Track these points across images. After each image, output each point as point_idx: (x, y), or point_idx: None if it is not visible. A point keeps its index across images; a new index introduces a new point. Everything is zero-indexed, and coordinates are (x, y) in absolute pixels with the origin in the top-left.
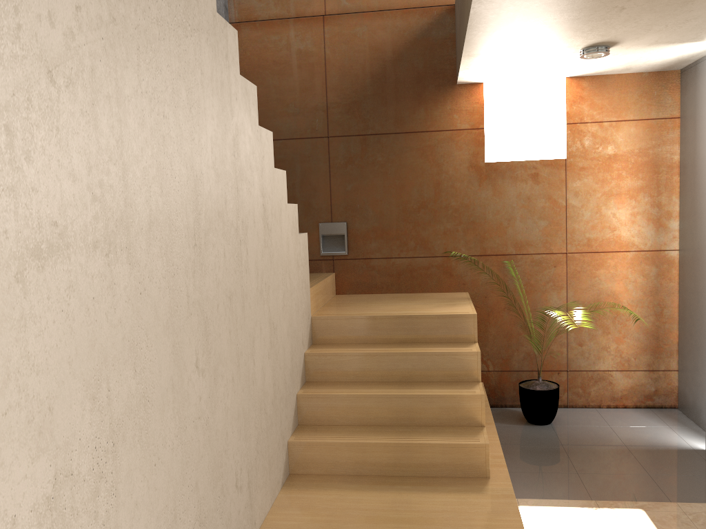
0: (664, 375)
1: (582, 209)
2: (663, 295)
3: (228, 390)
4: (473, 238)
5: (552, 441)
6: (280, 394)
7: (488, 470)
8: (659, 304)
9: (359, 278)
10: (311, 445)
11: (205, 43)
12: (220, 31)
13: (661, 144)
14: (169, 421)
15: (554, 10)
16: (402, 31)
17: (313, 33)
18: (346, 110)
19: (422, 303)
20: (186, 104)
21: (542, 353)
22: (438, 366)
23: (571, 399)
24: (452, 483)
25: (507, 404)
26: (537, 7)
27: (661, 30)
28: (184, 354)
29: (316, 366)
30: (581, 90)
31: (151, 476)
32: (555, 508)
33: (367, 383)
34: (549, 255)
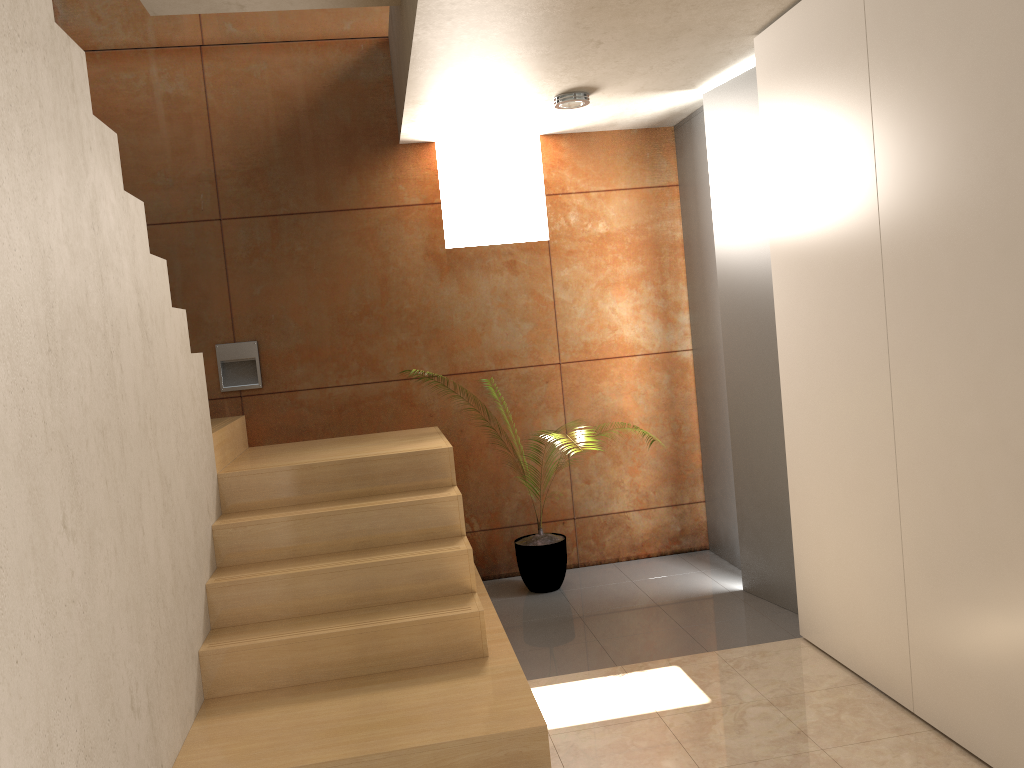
0: (690, 509)
1: (574, 304)
2: (680, 407)
3: (111, 566)
4: (439, 352)
5: (563, 609)
6: (183, 581)
7: (486, 646)
8: (676, 420)
9: (282, 420)
10: (235, 652)
11: (43, 63)
12: (61, 49)
13: (660, 219)
14: (33, 601)
15: (519, 42)
16: (318, 70)
17: (187, 70)
18: (245, 181)
19: (377, 443)
20: (22, 147)
21: (541, 499)
22: (407, 522)
23: (582, 555)
24: (440, 671)
25: (502, 574)
26: (497, 38)
27: (646, 73)
28: (46, 506)
29: (232, 543)
30: (560, 152)
31: (13, 677)
32: (574, 683)
33: (308, 557)
34: (538, 367)
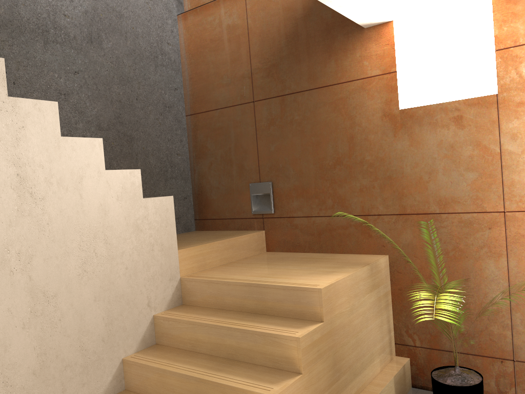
0: None
1: (523, 155)
2: None
3: None
4: (391, 195)
5: None
6: (65, 362)
7: None
8: None
9: (285, 236)
10: None
11: None
12: None
13: None
14: None
15: None
16: None
17: (237, 7)
18: (266, 74)
19: (308, 268)
20: None
21: (479, 334)
22: (260, 348)
23: None
24: None
25: None
26: None
27: None
28: None
29: (162, 330)
30: (513, 5)
31: None
32: None
33: (197, 355)
34: (481, 214)
